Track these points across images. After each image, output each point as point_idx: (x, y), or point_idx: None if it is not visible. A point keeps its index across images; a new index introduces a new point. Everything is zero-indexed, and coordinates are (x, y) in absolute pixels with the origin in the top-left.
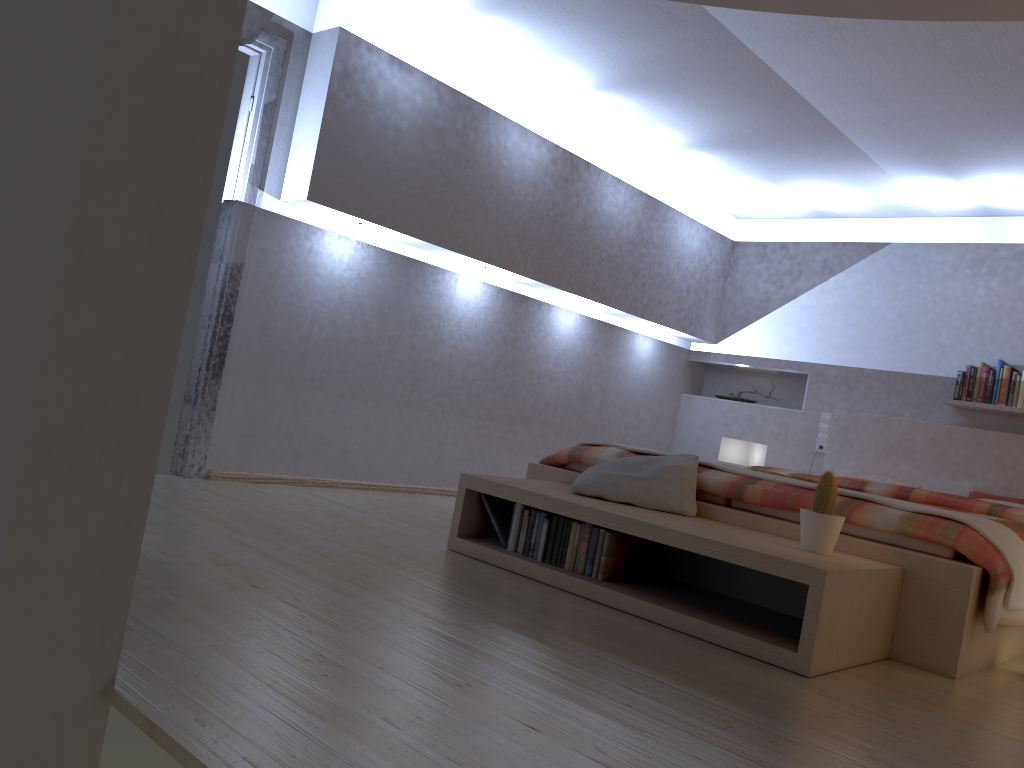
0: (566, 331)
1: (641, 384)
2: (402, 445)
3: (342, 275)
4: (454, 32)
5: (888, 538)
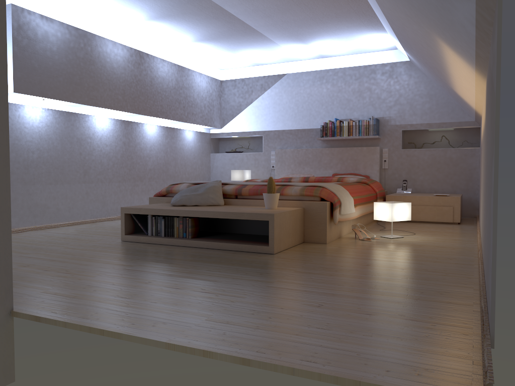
0: (152, 134)
1: (191, 152)
2: (85, 201)
3: (38, 126)
4: (71, 0)
5: (297, 198)
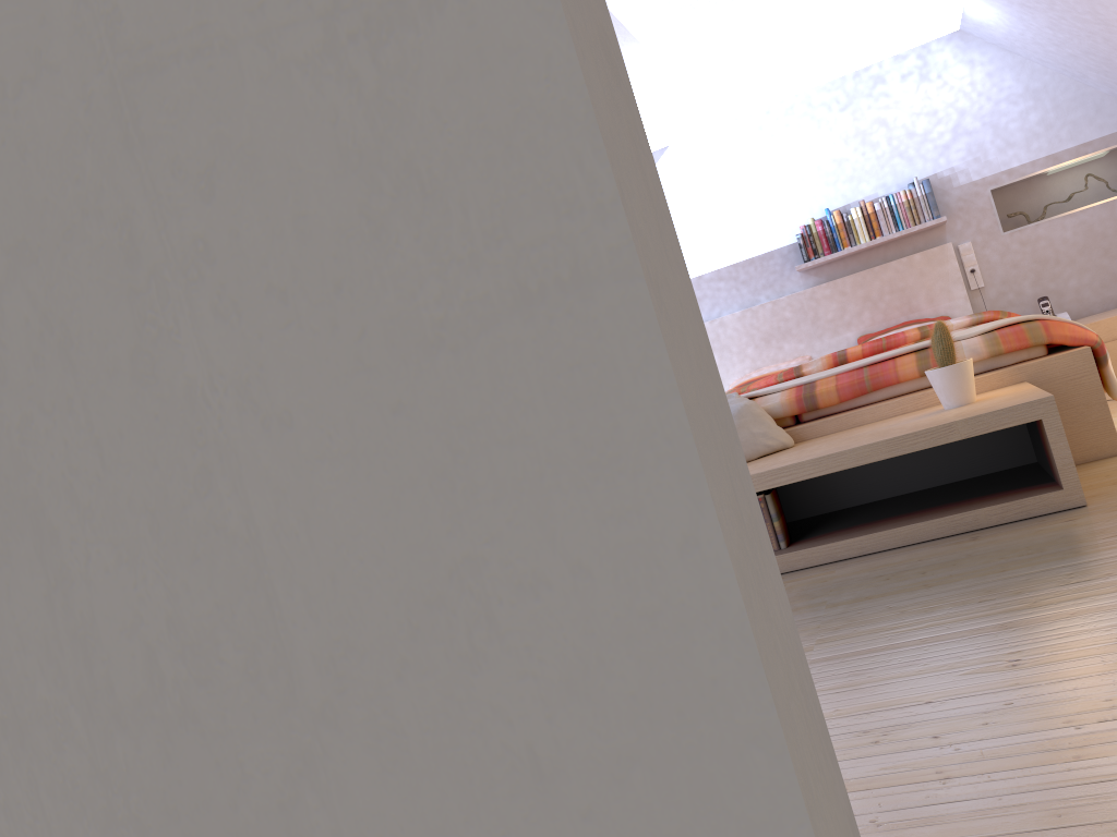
0: None
1: None
2: None
3: None
4: None
5: (980, 367)
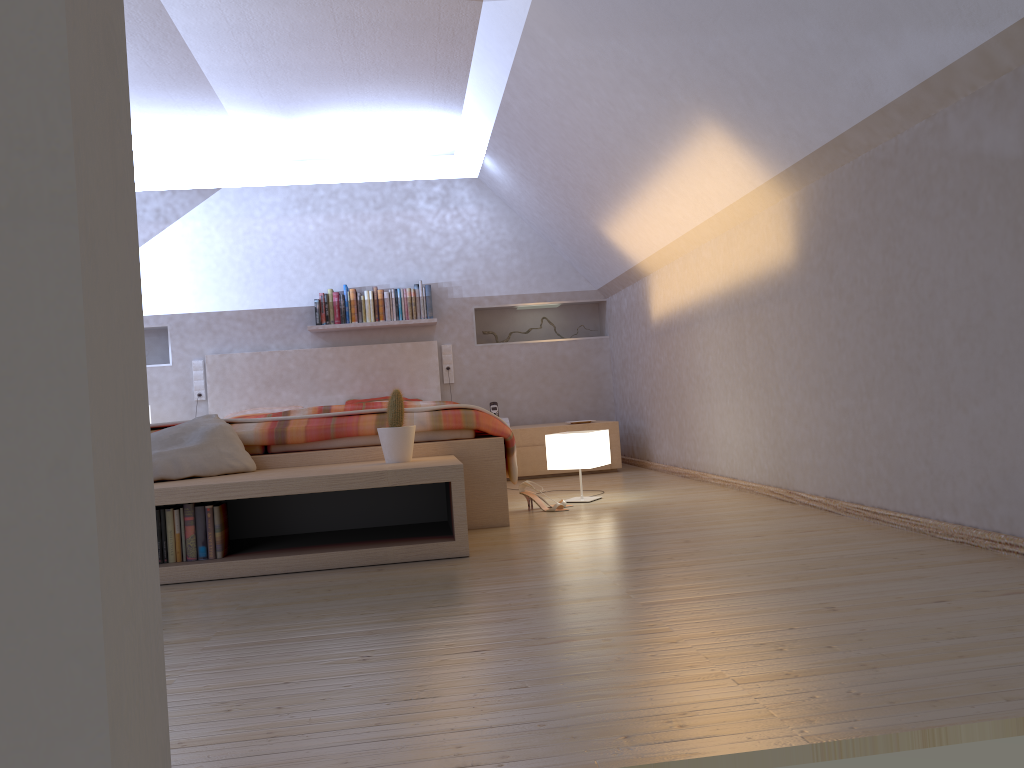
0: None
1: None
2: None
3: None
4: None
5: (423, 437)
